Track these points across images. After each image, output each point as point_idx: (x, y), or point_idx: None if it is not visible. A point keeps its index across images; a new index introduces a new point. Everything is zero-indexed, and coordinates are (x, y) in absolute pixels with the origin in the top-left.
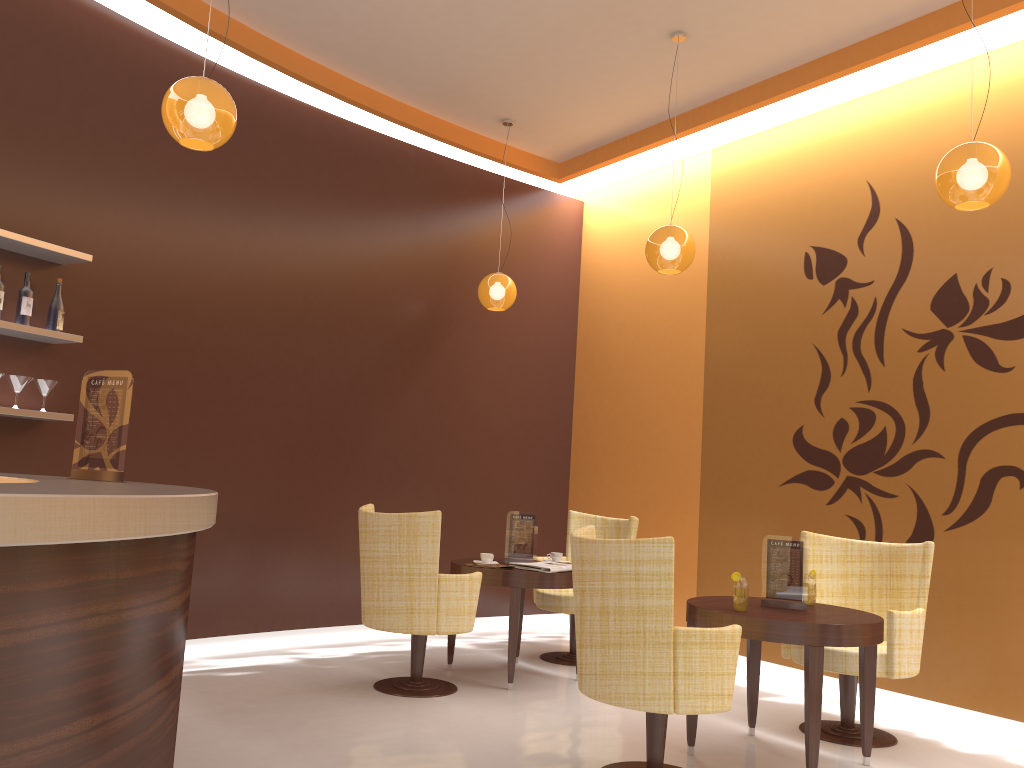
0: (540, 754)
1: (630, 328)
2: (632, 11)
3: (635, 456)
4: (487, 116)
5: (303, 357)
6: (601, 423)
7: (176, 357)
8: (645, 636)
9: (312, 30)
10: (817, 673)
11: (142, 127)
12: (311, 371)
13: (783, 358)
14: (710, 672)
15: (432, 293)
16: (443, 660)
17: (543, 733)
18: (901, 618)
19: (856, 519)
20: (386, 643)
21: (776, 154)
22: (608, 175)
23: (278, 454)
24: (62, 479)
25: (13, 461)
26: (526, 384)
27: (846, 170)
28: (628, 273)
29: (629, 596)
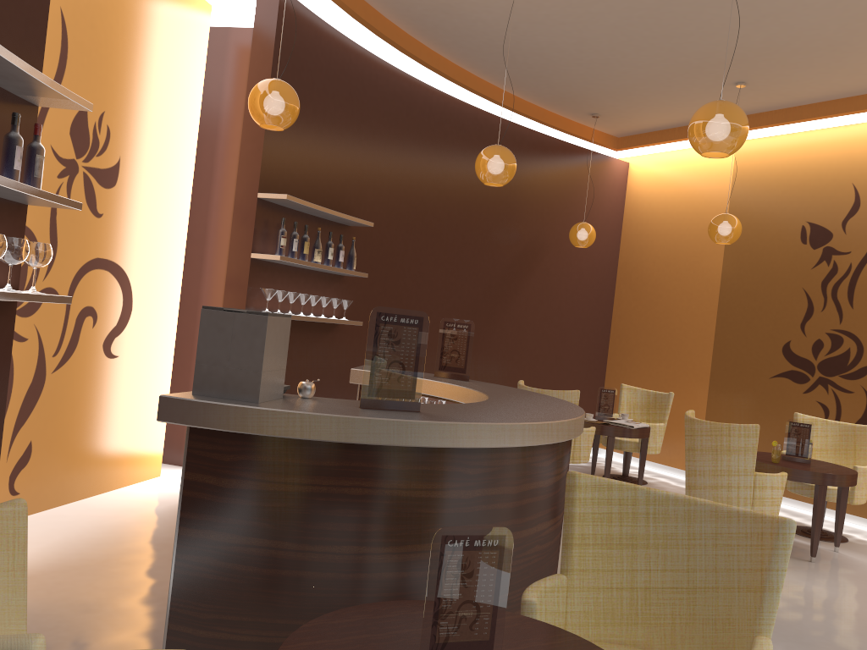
0: None
1: (662, 259)
2: (716, 71)
3: (661, 347)
4: (582, 111)
5: (460, 277)
6: (635, 322)
7: (397, 280)
8: (738, 476)
9: (492, 64)
10: (822, 500)
11: (387, 132)
12: (464, 286)
13: (779, 294)
14: (771, 497)
15: (533, 231)
16: None
17: None
18: (861, 470)
19: (823, 404)
20: None
21: (786, 153)
22: (653, 149)
23: None
24: (442, 379)
25: (326, 348)
26: (585, 293)
27: (838, 173)
28: (663, 220)
29: (730, 454)
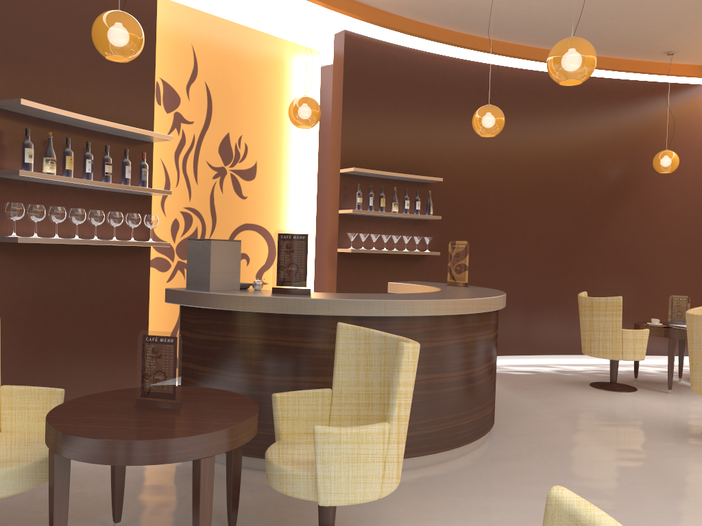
0: (673, 421)
1: None
2: None
3: None
4: (655, 52)
5: (546, 212)
6: None
7: (481, 219)
8: None
9: (541, 37)
10: None
11: (459, 108)
12: (551, 219)
13: None
14: None
15: (623, 165)
16: (633, 376)
17: (680, 413)
18: None
19: None
20: (601, 366)
21: None
22: None
23: (535, 264)
24: (445, 286)
25: (416, 273)
26: (692, 214)
27: None
28: None
29: None
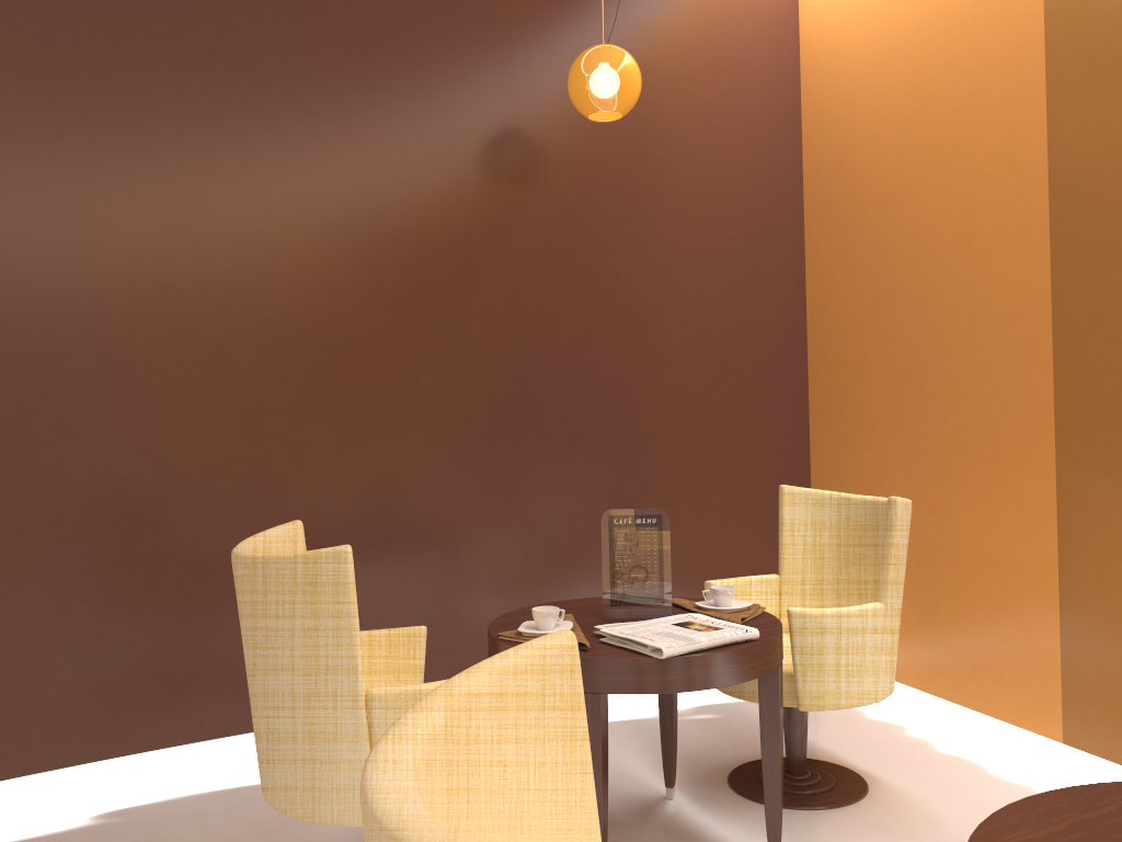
0: None
1: (892, 123)
2: None
3: (918, 368)
4: None
5: (254, 252)
6: (853, 314)
7: None
8: None
9: None
10: None
11: None
12: (274, 276)
13: None
14: None
15: (505, 114)
16: None
17: None
18: None
19: None
20: None
21: None
22: None
23: (224, 428)
24: None
25: None
26: (709, 260)
27: None
28: (881, 17)
29: None
